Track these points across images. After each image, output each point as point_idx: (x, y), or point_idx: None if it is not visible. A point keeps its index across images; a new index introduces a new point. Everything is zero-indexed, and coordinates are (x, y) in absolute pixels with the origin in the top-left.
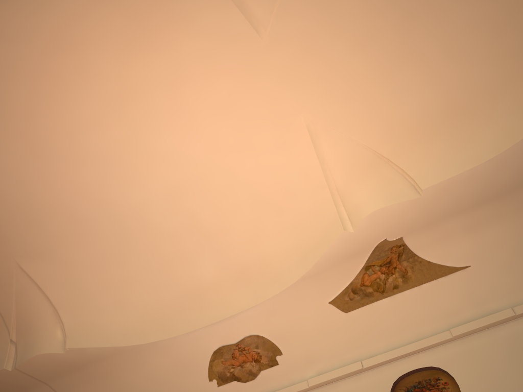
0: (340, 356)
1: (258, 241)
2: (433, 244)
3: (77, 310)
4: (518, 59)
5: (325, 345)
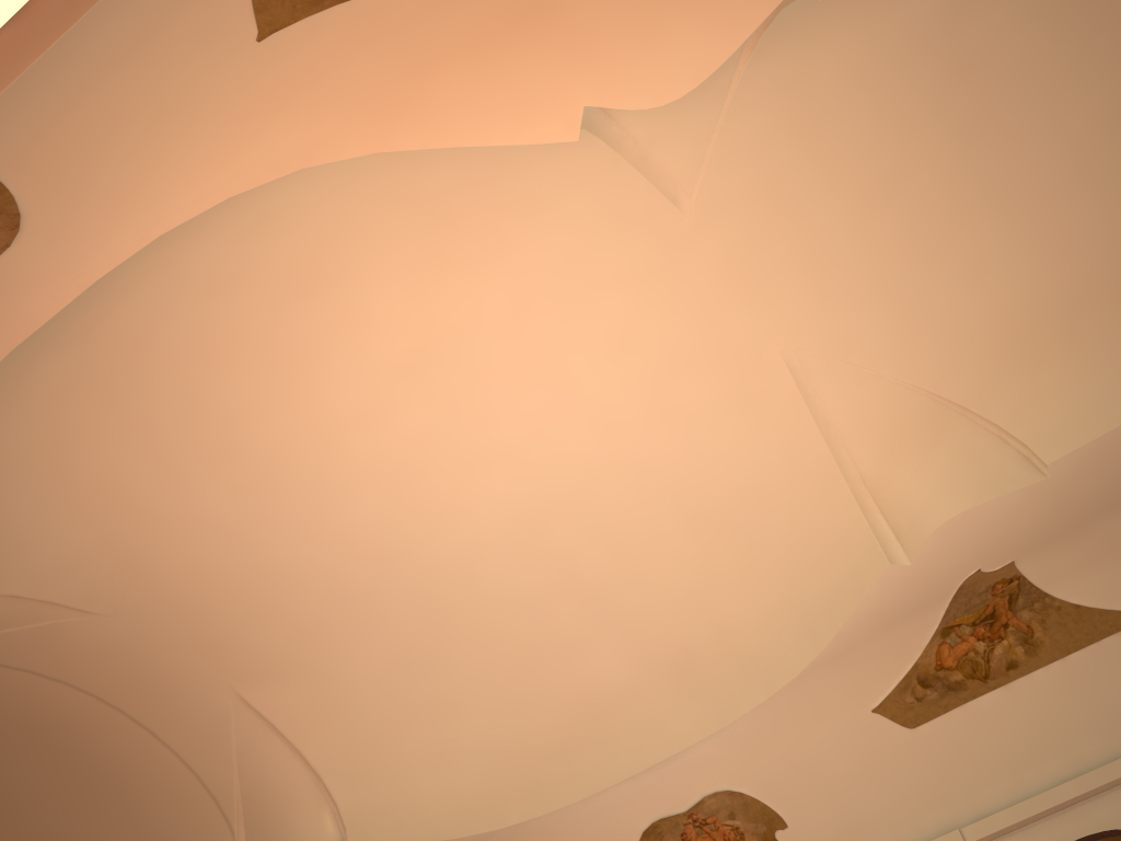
0: (913, 820)
1: (707, 597)
2: (1083, 569)
3: (360, 772)
4: None
5: (876, 800)
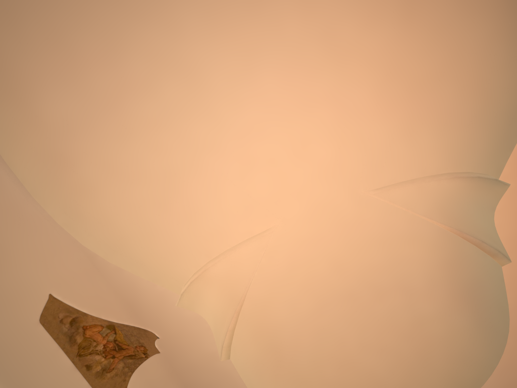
0: None
1: (113, 180)
2: (147, 385)
3: None
4: (319, 384)
5: None
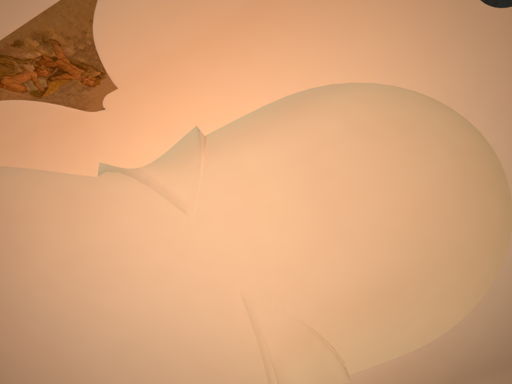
0: None
1: None
2: None
3: None
4: (441, 247)
5: None
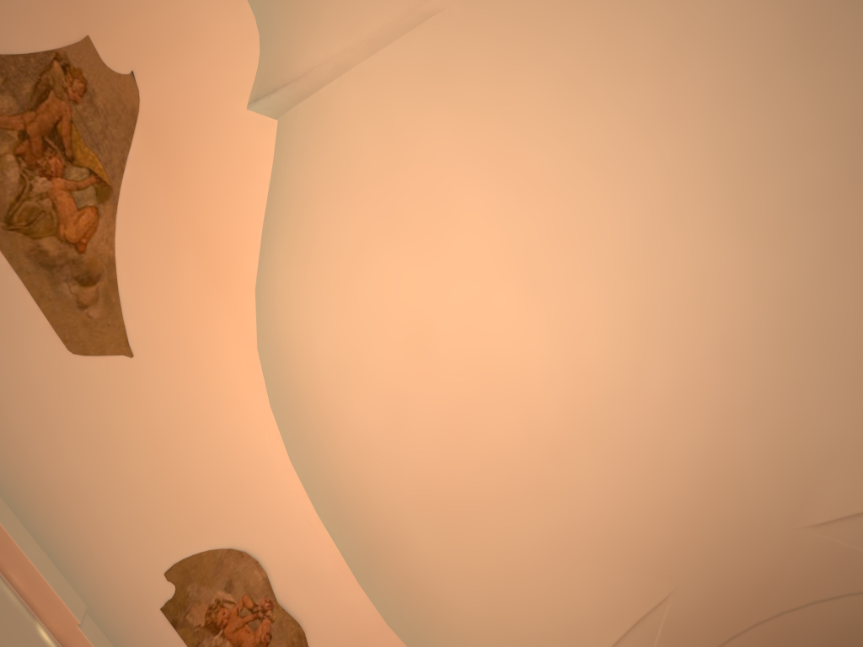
0: None
1: None
2: None
3: None
4: None
5: None
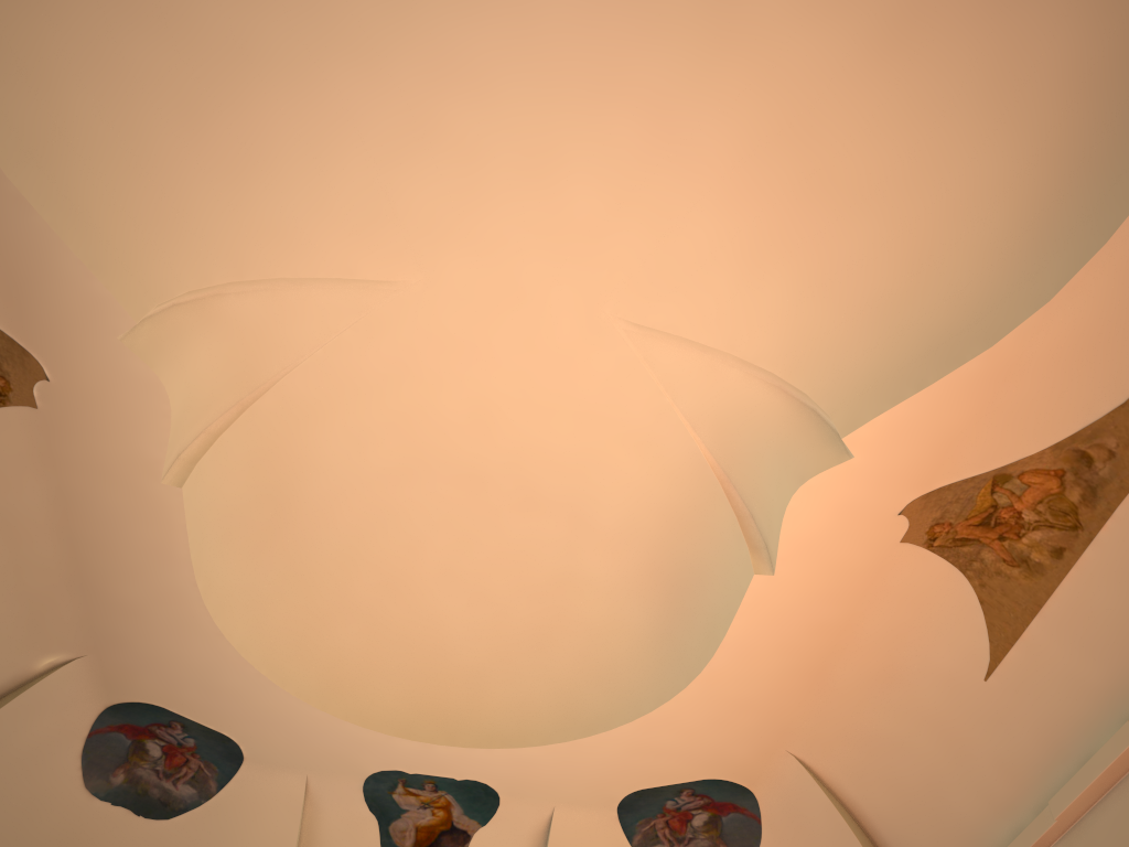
0: None
1: None
2: None
3: None
4: (332, 599)
5: None
